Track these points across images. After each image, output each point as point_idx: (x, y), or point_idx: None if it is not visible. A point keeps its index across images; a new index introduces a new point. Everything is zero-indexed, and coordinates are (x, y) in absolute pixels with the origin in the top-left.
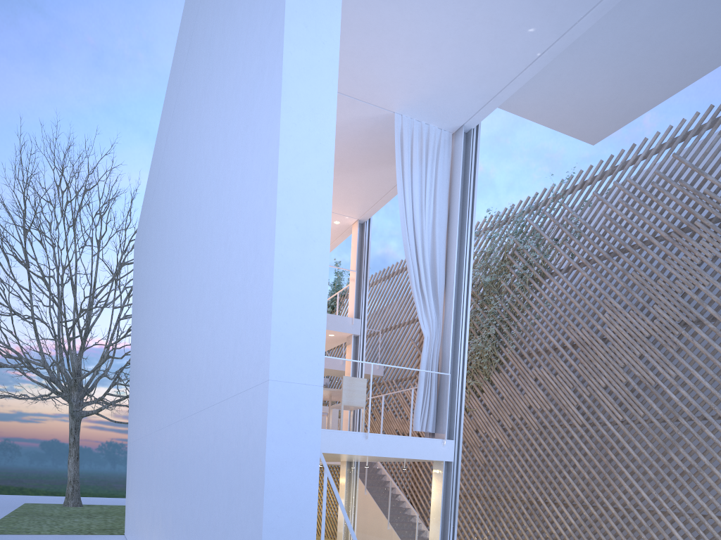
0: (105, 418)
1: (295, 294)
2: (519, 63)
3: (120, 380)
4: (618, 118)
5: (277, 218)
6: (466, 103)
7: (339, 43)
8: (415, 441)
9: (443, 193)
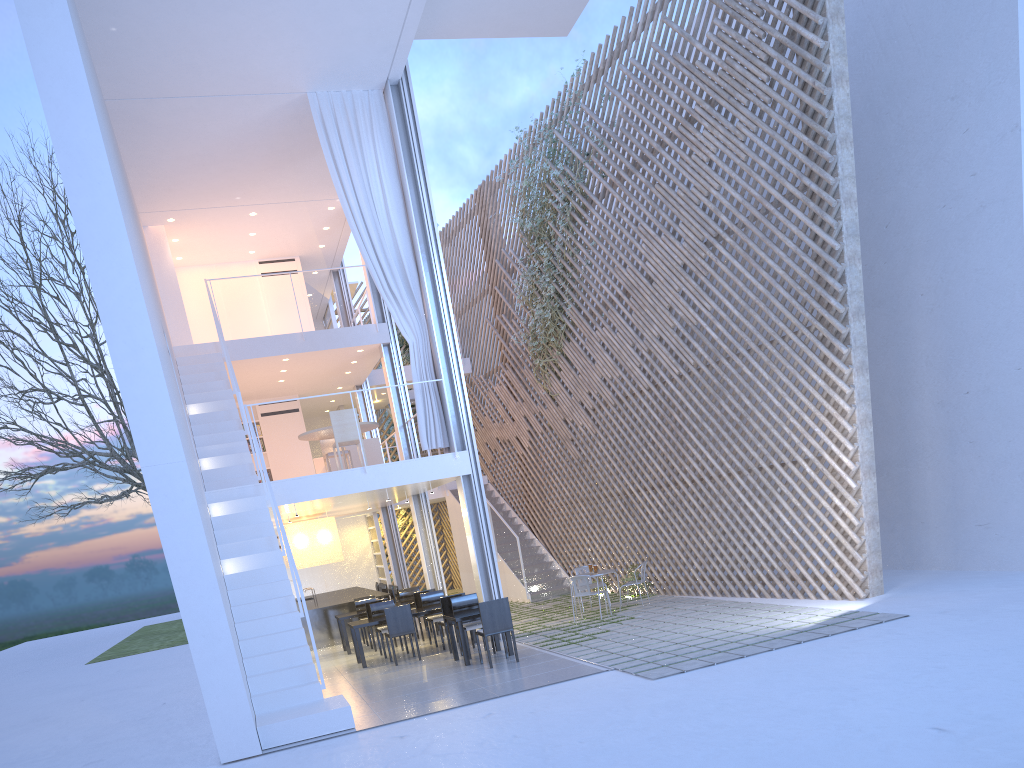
0: None
1: (140, 395)
2: (396, 11)
3: None
4: (570, 3)
5: (107, 341)
6: (373, 60)
7: (112, 177)
8: (422, 462)
9: (389, 168)
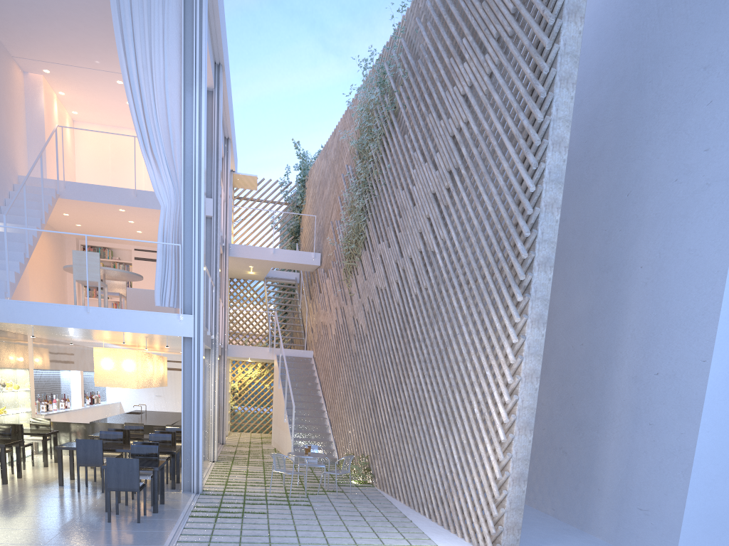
0: None
1: None
2: None
3: None
4: None
5: None
6: None
7: None
8: (146, 315)
9: (173, 41)
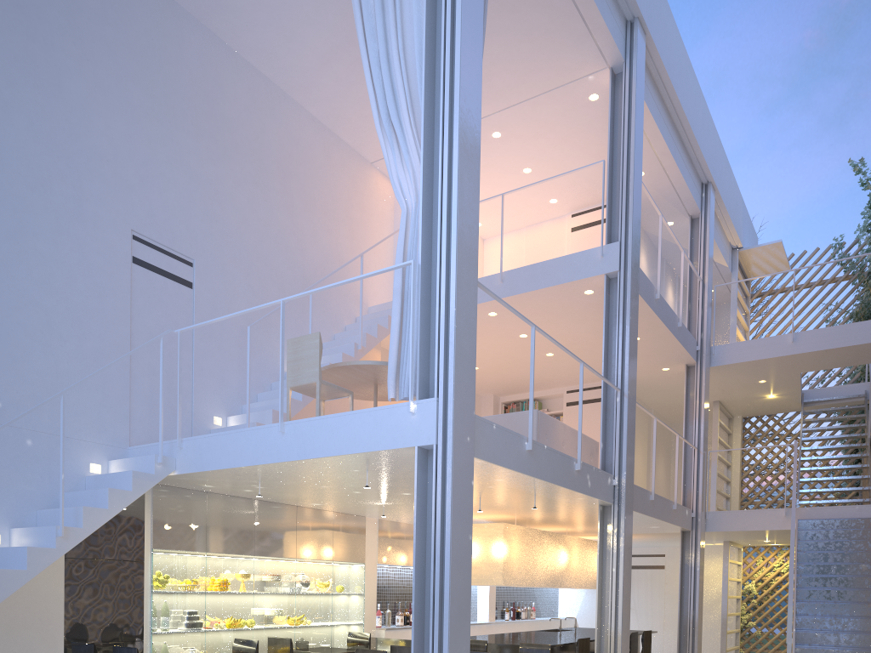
0: None
1: None
2: None
3: None
4: None
5: None
6: None
7: None
8: (360, 418)
9: None
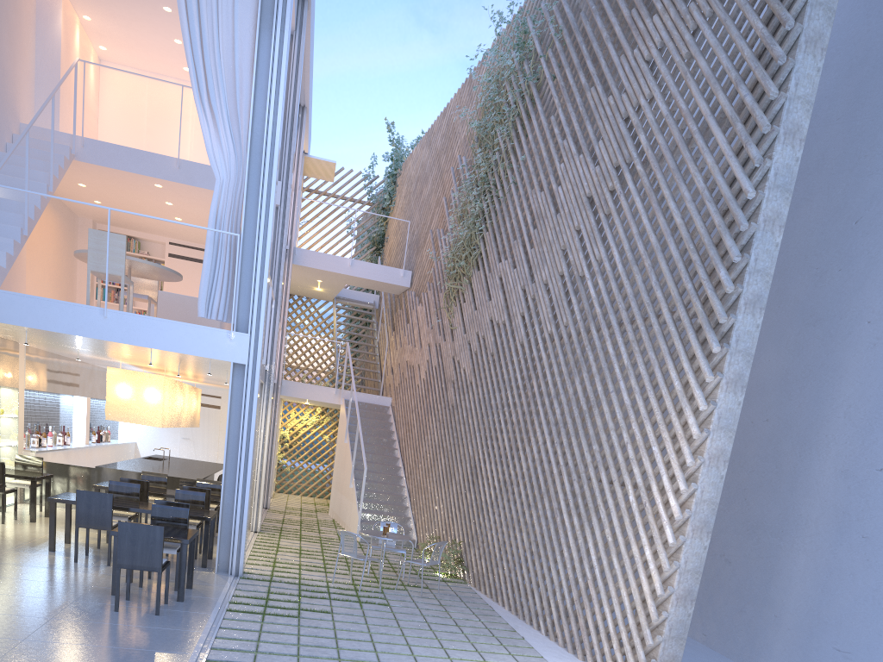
0: None
1: None
2: None
3: None
4: None
5: None
6: None
7: None
8: (185, 328)
9: None
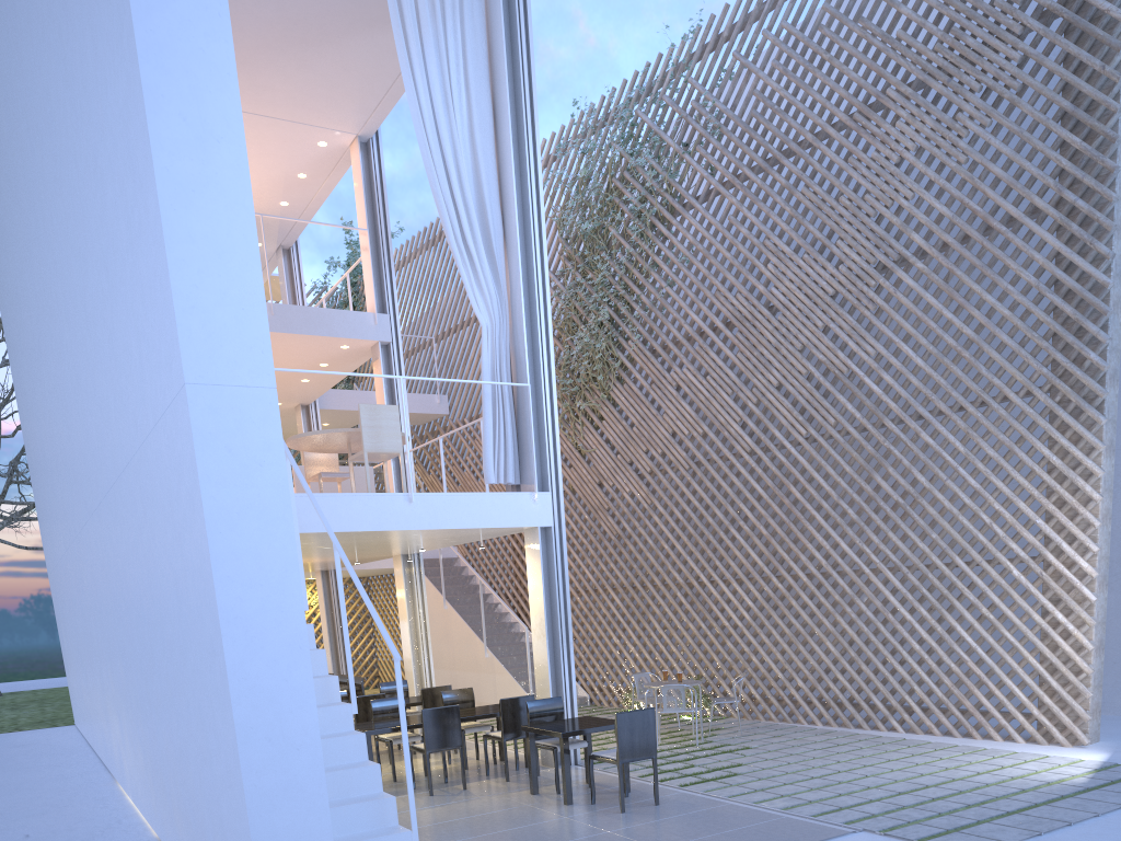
0: (9, 543)
1: (202, 236)
2: None
3: (18, 473)
4: None
5: (146, 104)
6: None
7: None
8: (489, 499)
9: (479, 68)
